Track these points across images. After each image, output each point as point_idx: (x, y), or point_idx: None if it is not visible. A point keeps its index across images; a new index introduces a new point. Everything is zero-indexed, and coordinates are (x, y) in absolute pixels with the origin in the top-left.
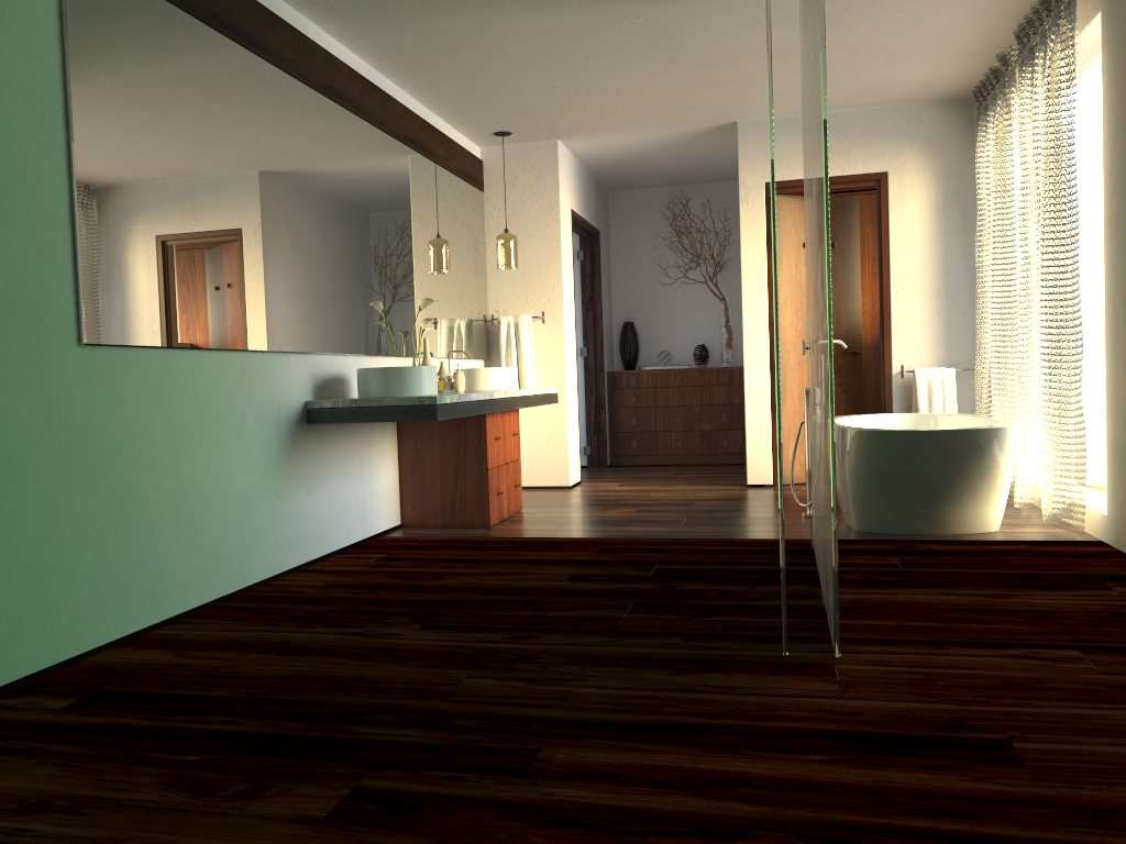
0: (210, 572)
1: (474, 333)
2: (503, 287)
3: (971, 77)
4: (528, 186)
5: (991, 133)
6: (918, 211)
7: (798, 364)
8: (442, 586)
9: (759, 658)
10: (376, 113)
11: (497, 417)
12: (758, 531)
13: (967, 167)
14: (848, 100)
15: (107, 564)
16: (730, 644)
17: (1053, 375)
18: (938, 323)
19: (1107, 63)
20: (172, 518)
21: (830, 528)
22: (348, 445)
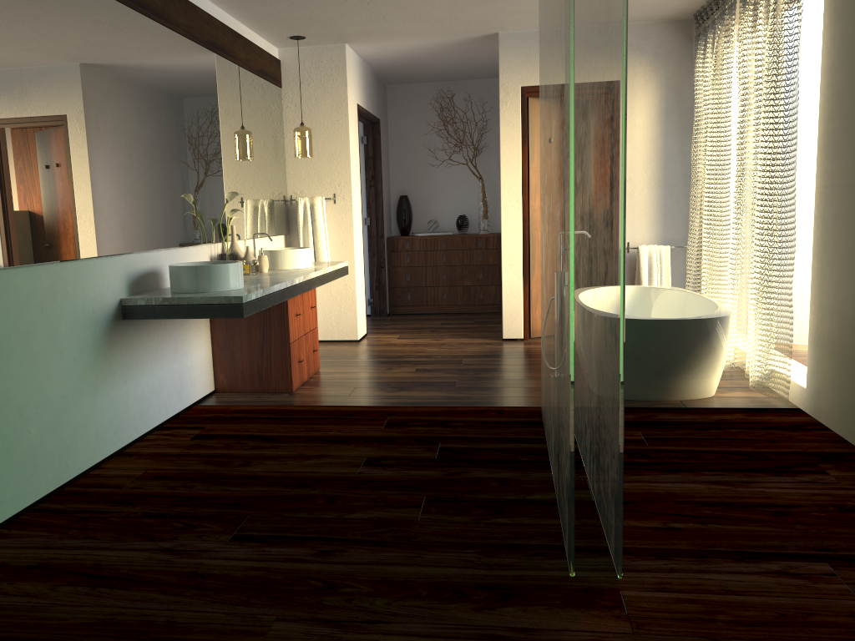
0: (28, 477)
1: (276, 213)
2: (299, 172)
3: (695, 3)
4: (320, 84)
5: (710, 52)
6: (645, 115)
7: None
8: (251, 475)
9: (549, 582)
10: (181, 22)
11: (297, 295)
12: (520, 396)
13: (685, 78)
14: None
15: None
16: (520, 560)
17: (765, 269)
18: (658, 208)
19: (830, 3)
20: None
21: (614, 457)
22: (163, 331)
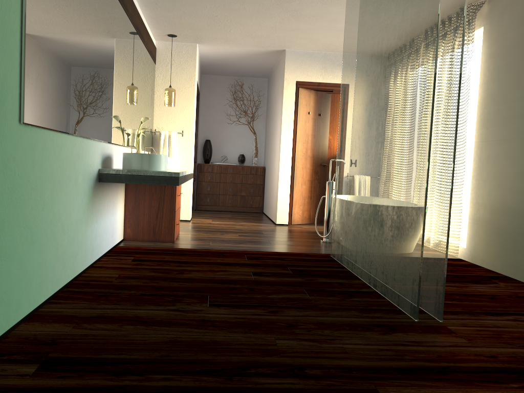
0: (61, 270)
1: (149, 138)
2: (162, 115)
3: None
4: (180, 65)
5: None
6: None
7: (302, 168)
8: (190, 278)
9: (408, 323)
10: (130, 11)
11: None
12: (311, 249)
13: None
14: (339, 48)
15: (23, 268)
16: (383, 315)
17: None
18: None
19: (486, 50)
20: (49, 237)
21: (436, 257)
22: (110, 195)
